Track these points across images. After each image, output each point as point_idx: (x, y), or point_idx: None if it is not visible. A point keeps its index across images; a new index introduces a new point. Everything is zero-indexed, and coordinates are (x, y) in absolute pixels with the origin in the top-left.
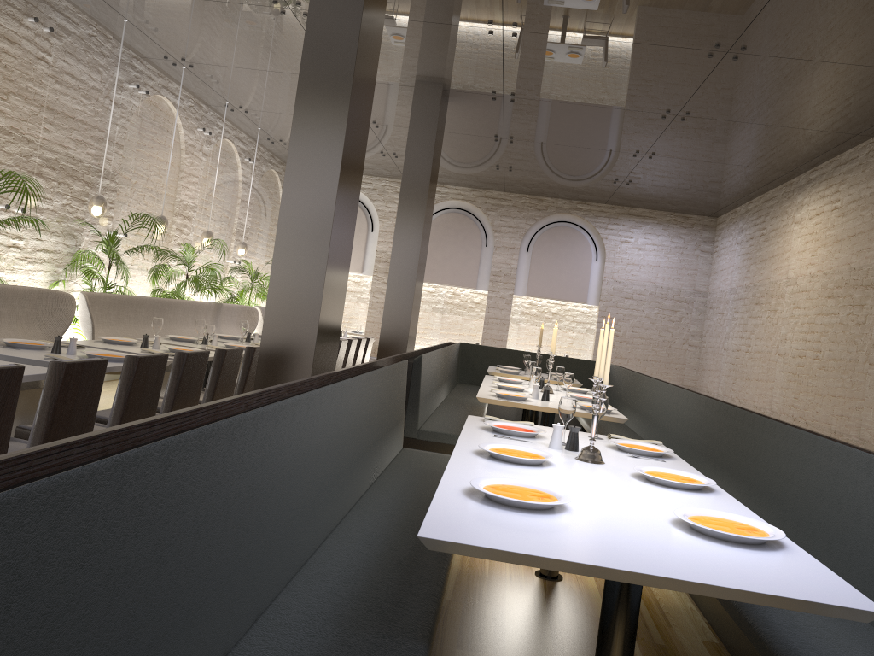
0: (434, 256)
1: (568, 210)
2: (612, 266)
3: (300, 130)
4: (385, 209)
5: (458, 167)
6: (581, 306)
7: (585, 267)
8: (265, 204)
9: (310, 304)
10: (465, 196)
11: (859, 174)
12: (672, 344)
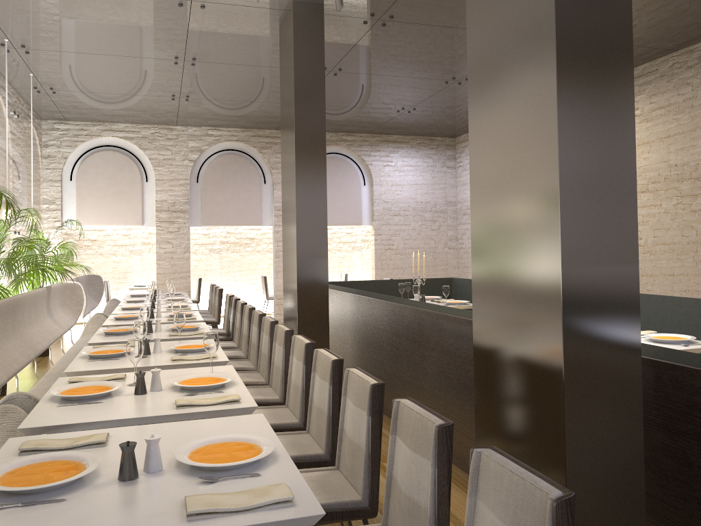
0: (216, 199)
1: (336, 142)
2: (379, 188)
3: (567, 3)
4: (158, 157)
5: (249, 107)
6: (345, 227)
7: (356, 193)
8: (30, 163)
9: (625, 293)
10: (239, 137)
11: (662, 84)
12: (436, 249)
